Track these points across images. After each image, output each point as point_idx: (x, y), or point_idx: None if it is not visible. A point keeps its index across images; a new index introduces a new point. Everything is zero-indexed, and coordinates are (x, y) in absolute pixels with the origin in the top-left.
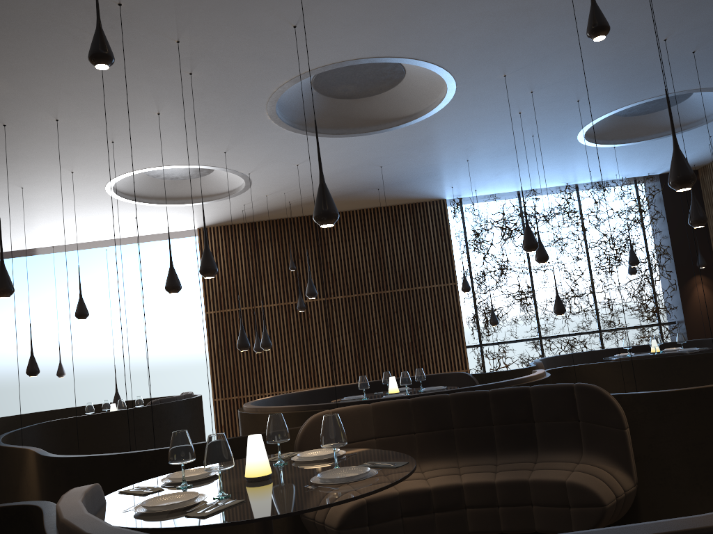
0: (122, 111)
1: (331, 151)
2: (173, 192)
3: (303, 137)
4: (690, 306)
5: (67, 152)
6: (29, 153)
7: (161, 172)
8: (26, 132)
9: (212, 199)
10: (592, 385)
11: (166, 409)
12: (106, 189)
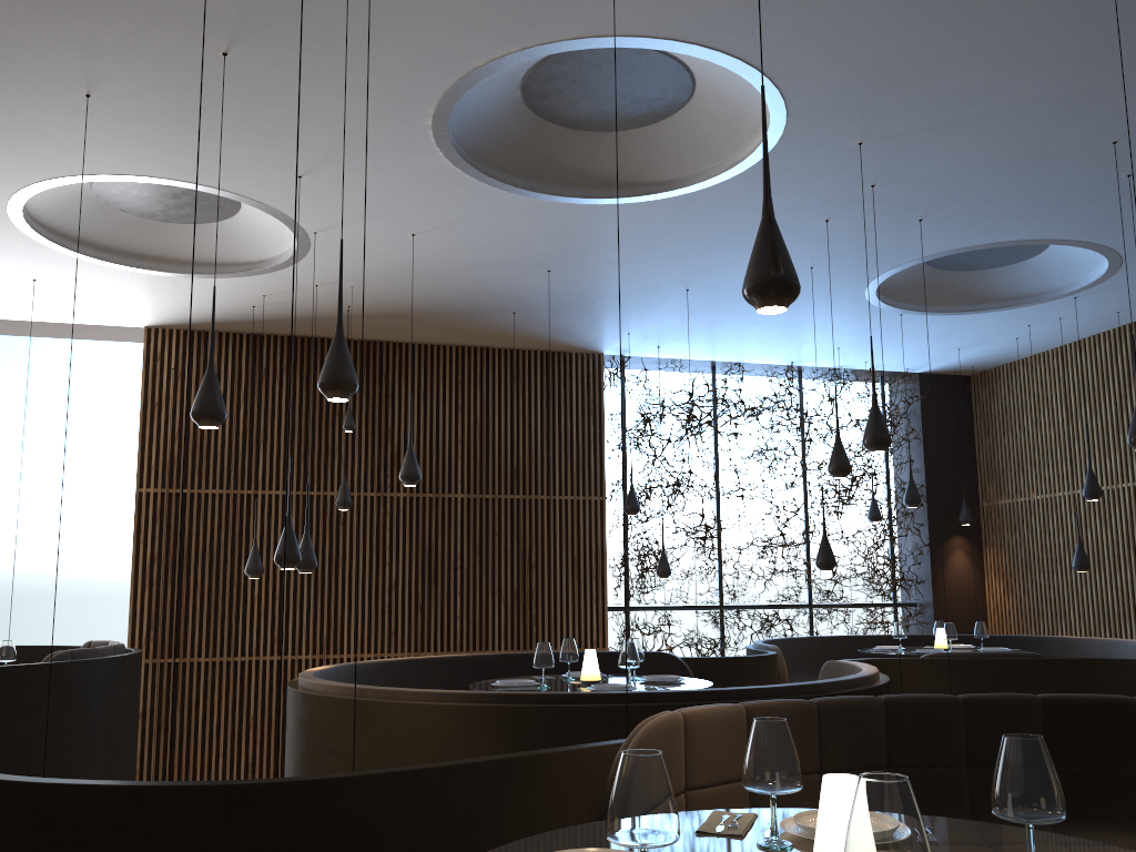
0: (151, 26)
1: (488, 221)
2: (135, 243)
3: (463, 179)
4: (942, 582)
5: None
6: None
7: (130, 195)
8: None
9: (210, 271)
10: None
11: (86, 672)
12: (9, 203)
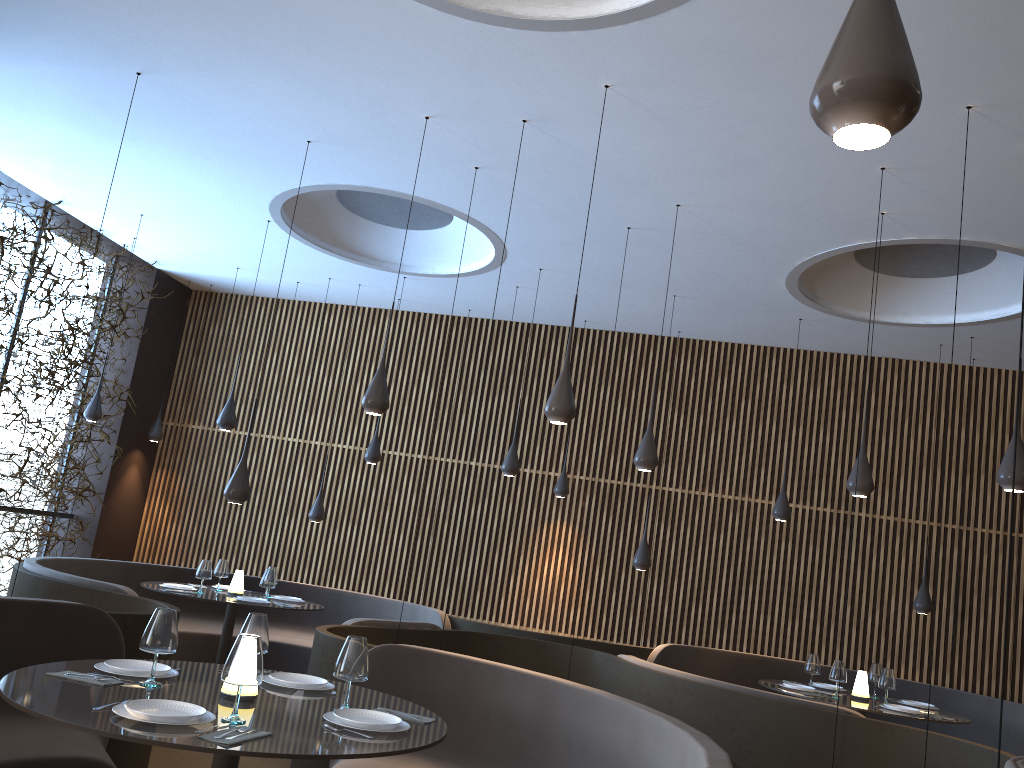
0: None
1: None
2: None
3: None
4: (113, 497)
5: None
6: None
7: None
8: None
9: None
10: None
11: None
12: None
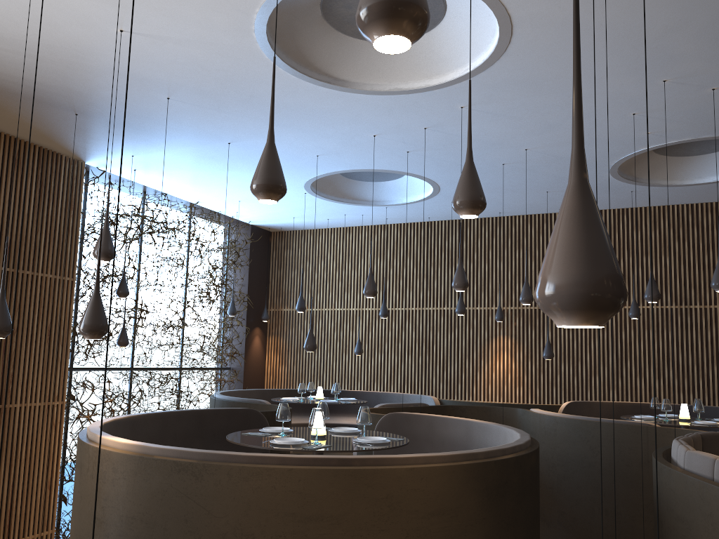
0: None
1: (199, 50)
2: None
3: (245, 17)
4: (249, 355)
5: None
6: None
7: None
8: None
9: None
10: None
11: None
12: None
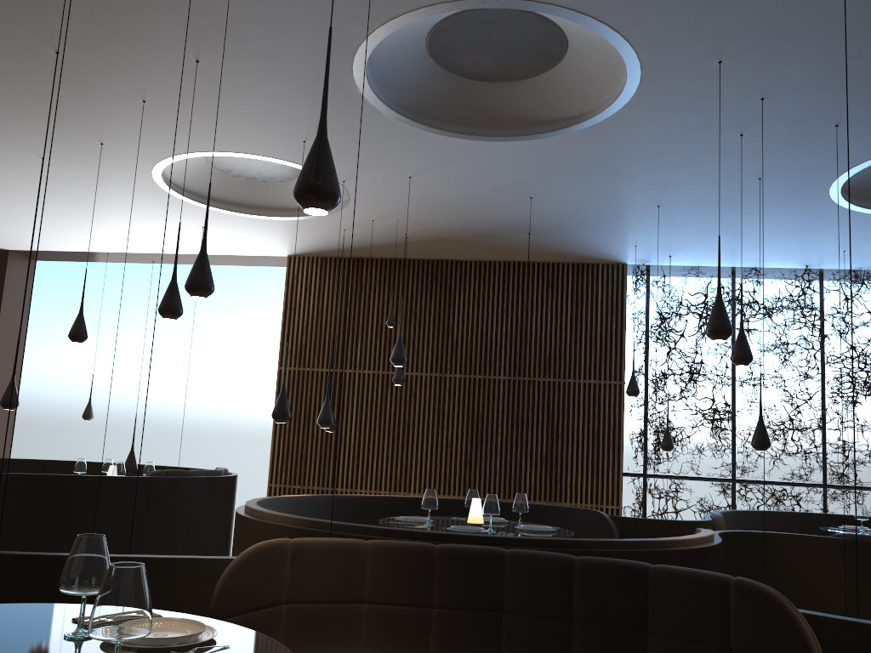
0: (144, 50)
1: (456, 162)
2: (250, 198)
3: (414, 131)
4: None
5: (86, 110)
6: (35, 103)
7: (232, 165)
8: (21, 68)
9: (299, 214)
10: (768, 588)
11: (169, 485)
12: (153, 177)
